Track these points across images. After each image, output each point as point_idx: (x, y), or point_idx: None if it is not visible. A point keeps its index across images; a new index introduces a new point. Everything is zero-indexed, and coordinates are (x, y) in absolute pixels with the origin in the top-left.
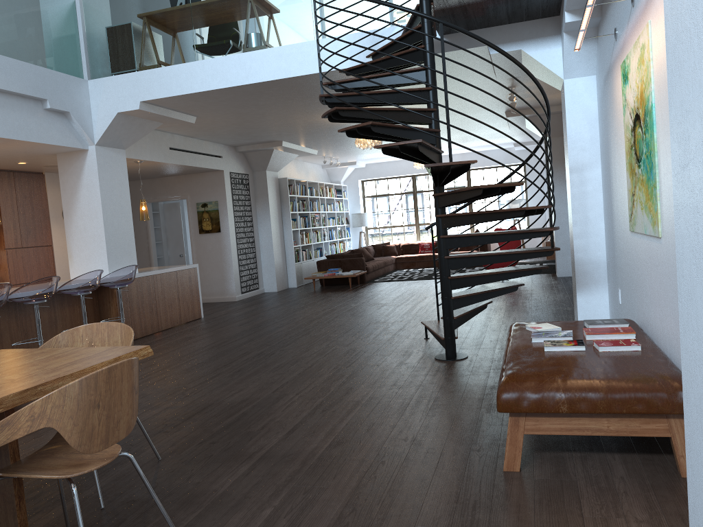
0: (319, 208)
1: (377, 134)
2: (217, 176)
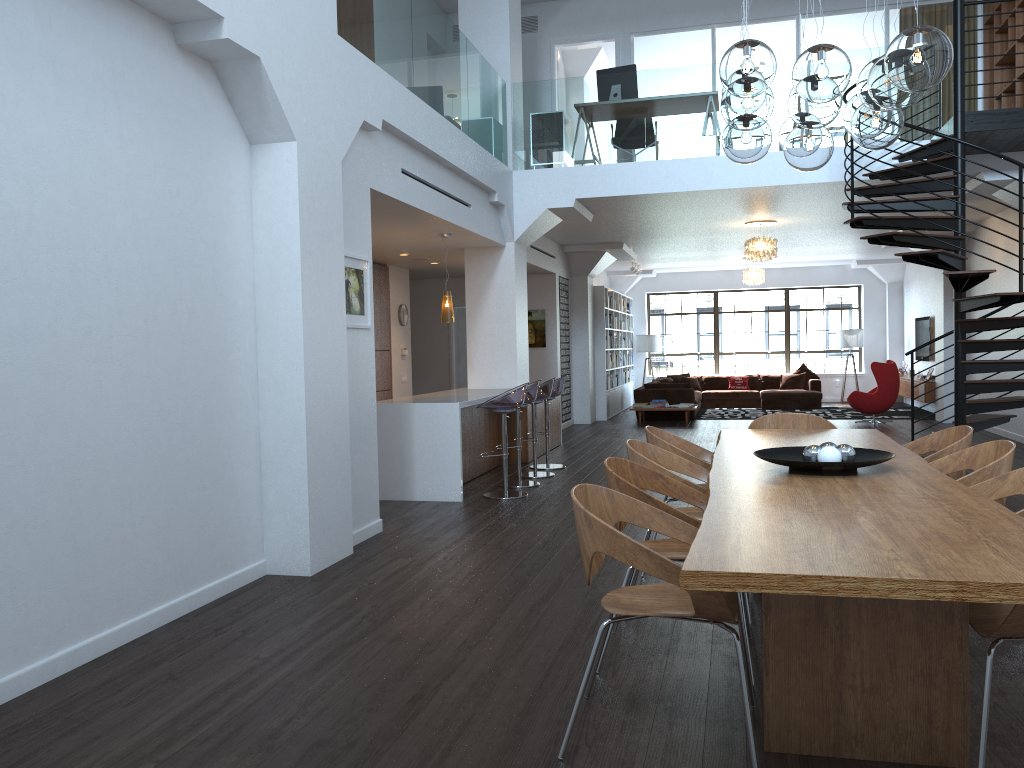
0: (617, 326)
1: (929, 260)
2: (547, 280)
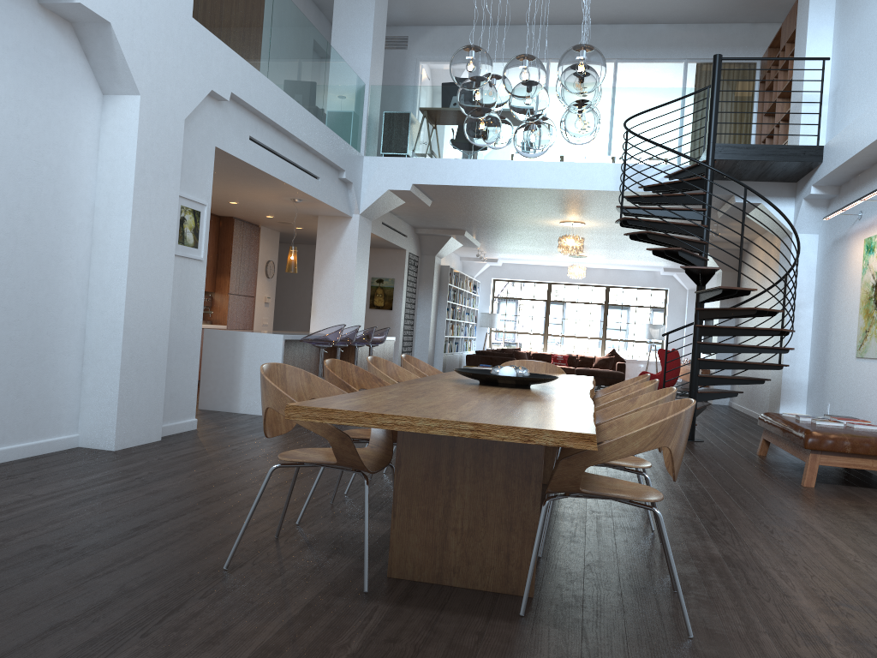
0: (462, 302)
1: (673, 256)
2: (398, 255)
